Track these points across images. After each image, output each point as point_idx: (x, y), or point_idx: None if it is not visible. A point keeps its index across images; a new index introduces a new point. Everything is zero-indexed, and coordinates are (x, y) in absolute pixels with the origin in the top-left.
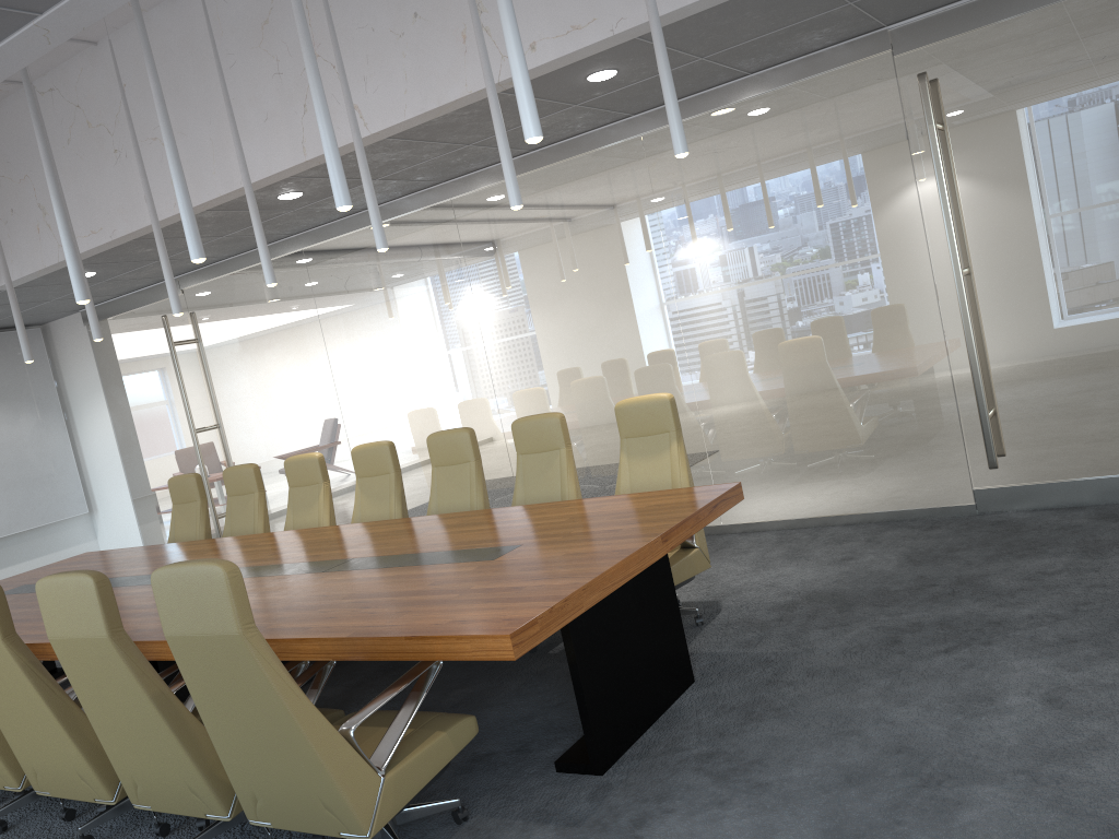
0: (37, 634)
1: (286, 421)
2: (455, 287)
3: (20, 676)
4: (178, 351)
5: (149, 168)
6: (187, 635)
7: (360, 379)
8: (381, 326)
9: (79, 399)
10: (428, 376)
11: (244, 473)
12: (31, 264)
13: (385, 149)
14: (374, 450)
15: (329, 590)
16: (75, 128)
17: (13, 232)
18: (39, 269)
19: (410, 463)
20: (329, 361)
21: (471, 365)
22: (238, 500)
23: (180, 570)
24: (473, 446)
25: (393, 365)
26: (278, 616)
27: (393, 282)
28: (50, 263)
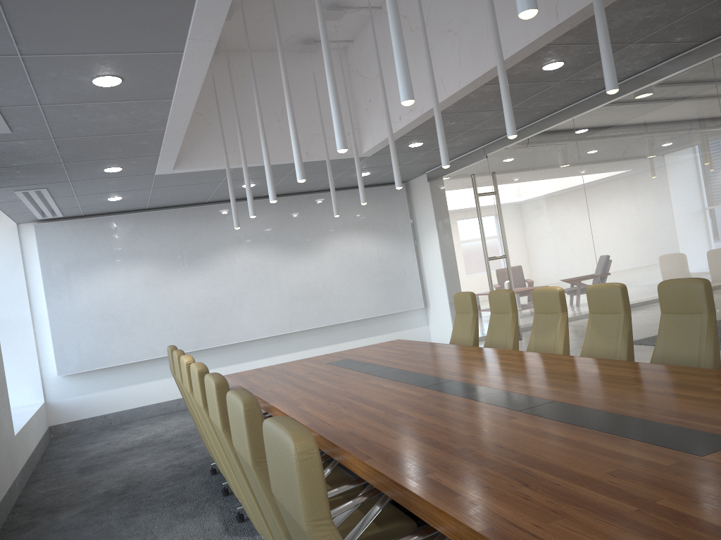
0: (305, 410)
1: (551, 256)
2: (708, 143)
3: (234, 463)
4: (481, 200)
5: (444, 55)
6: (280, 501)
7: (612, 226)
8: (634, 180)
9: (423, 232)
10: (675, 225)
11: (502, 297)
12: (378, 137)
13: (637, 3)
14: (606, 290)
15: (509, 440)
16: (403, 34)
17: (370, 115)
18: (382, 140)
19: (651, 301)
20: (587, 209)
21: (719, 216)
22: (497, 317)
23: (273, 430)
24: (707, 298)
25: (642, 214)
26: (446, 461)
27: (648, 141)
28: (387, 135)
